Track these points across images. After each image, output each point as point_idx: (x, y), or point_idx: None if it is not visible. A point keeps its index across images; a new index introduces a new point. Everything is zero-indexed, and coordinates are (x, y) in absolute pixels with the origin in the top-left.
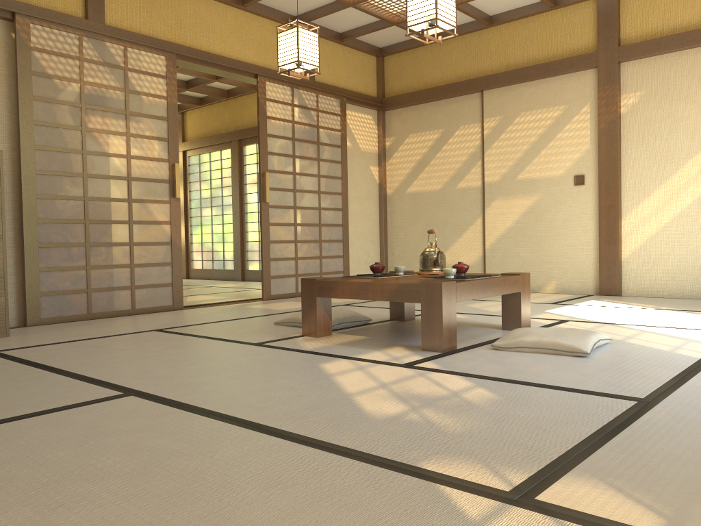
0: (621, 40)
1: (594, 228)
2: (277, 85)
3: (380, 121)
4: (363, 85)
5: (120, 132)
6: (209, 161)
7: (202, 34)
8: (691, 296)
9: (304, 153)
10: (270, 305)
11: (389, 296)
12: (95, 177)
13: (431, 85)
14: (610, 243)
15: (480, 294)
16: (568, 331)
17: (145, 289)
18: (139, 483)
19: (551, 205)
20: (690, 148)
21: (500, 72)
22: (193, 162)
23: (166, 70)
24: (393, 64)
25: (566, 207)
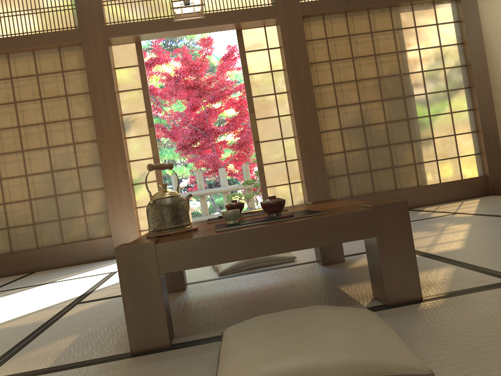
0: None
1: None
2: None
3: None
4: None
5: None
6: None
7: None
8: None
9: None
10: None
11: None
12: None
13: None
14: None
15: None
16: None
17: None
18: None
19: None
20: None
21: None
22: None
23: None
24: None
25: None
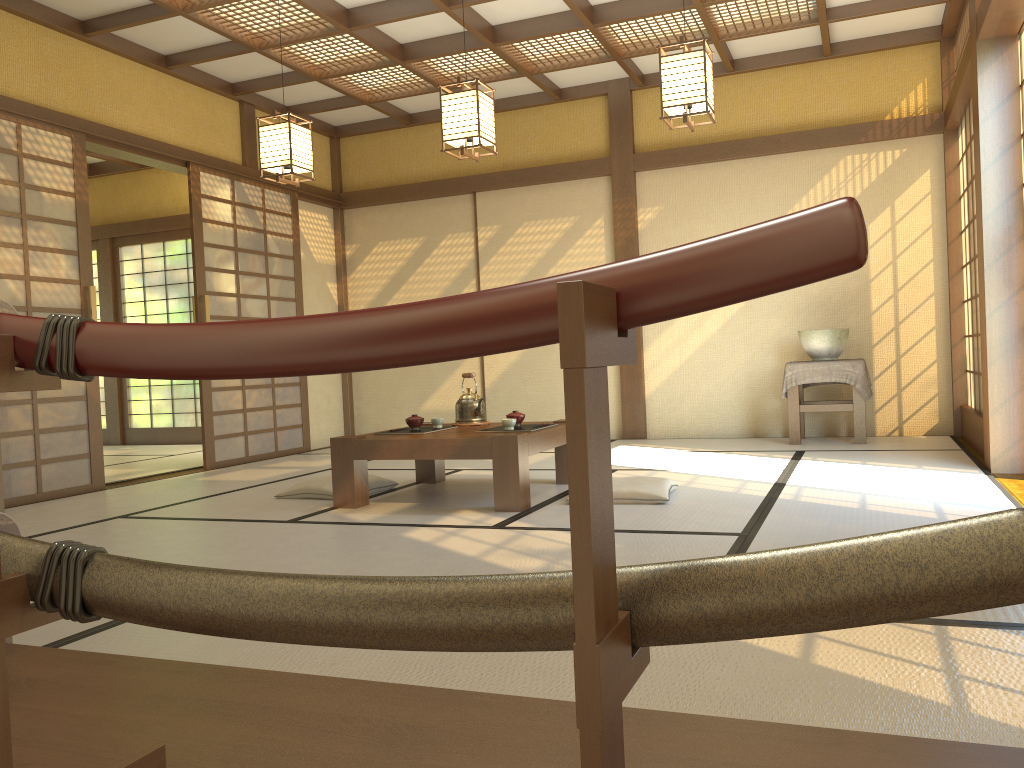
0: (636, 147)
1: None
2: (214, 176)
3: (338, 223)
4: (315, 175)
5: (14, 244)
6: None
7: (115, 105)
8: (719, 435)
9: (249, 268)
10: (229, 476)
11: (453, 453)
12: None
13: (407, 181)
14: (632, 378)
15: (546, 445)
16: (640, 480)
17: (54, 464)
18: None
19: None
20: None
21: (497, 172)
22: None
23: (73, 156)
24: (354, 148)
25: None
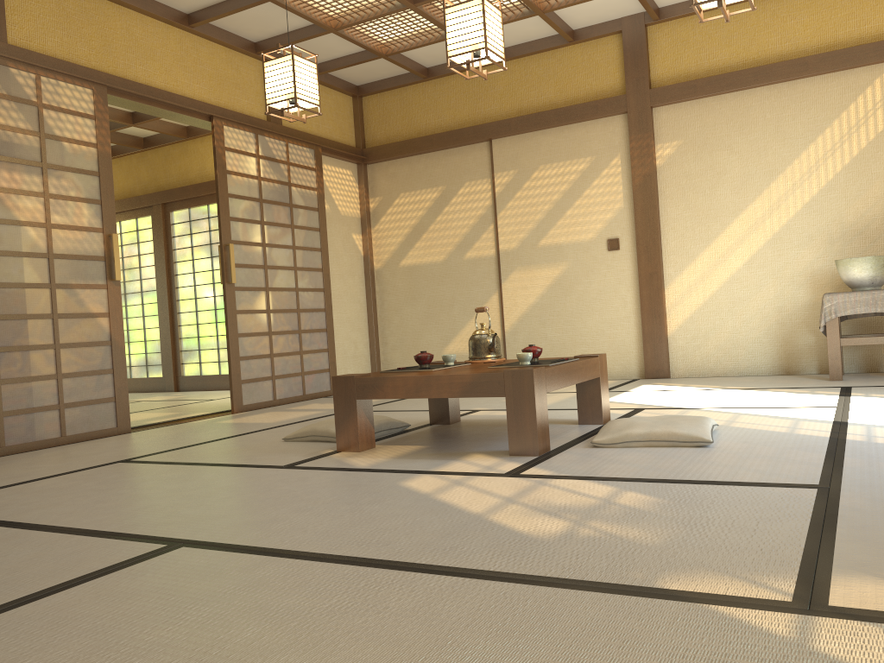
0: (652, 82)
1: (634, 300)
2: (238, 130)
3: (361, 177)
4: (339, 132)
5: (35, 192)
6: (120, 233)
7: (138, 61)
8: (747, 373)
9: (274, 219)
10: (251, 418)
11: (462, 391)
12: (3, 254)
13: (426, 133)
14: (654, 317)
15: (566, 381)
16: (675, 419)
17: (78, 408)
18: (323, 654)
19: (582, 275)
20: (735, 205)
21: (512, 118)
22: None
23: (95, 108)
24: (375, 106)
25: (600, 276)
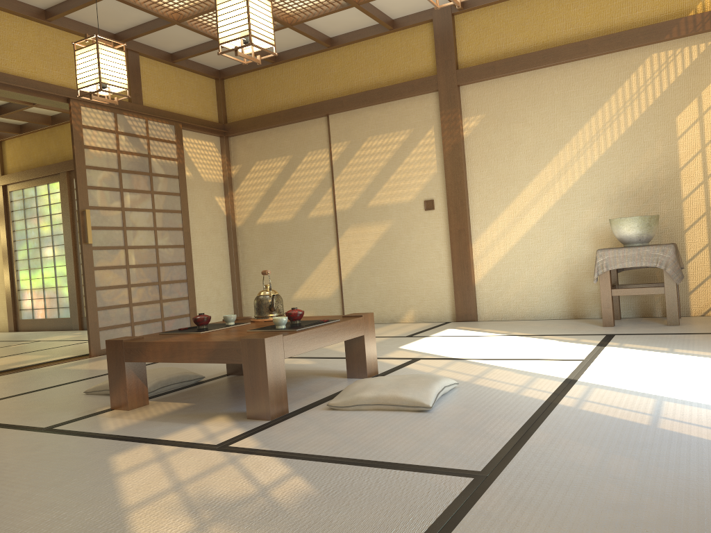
0: (459, 64)
1: (447, 253)
2: (96, 110)
3: (223, 148)
4: (201, 109)
5: None
6: (35, 197)
7: None
8: (541, 317)
9: (134, 186)
10: (95, 364)
11: (207, 357)
12: None
13: (275, 110)
14: (463, 268)
15: (314, 344)
16: (411, 380)
17: None
18: None
19: (404, 232)
20: (530, 170)
21: (344, 96)
22: (16, 198)
23: None
24: (234, 87)
25: (418, 233)
